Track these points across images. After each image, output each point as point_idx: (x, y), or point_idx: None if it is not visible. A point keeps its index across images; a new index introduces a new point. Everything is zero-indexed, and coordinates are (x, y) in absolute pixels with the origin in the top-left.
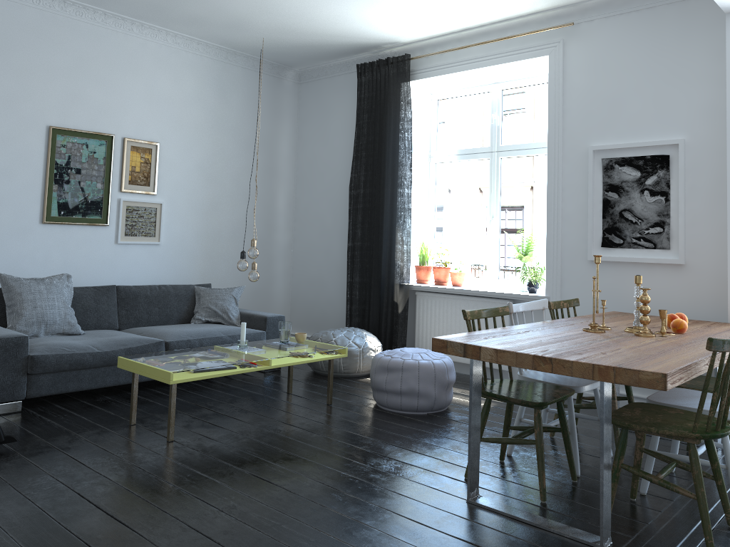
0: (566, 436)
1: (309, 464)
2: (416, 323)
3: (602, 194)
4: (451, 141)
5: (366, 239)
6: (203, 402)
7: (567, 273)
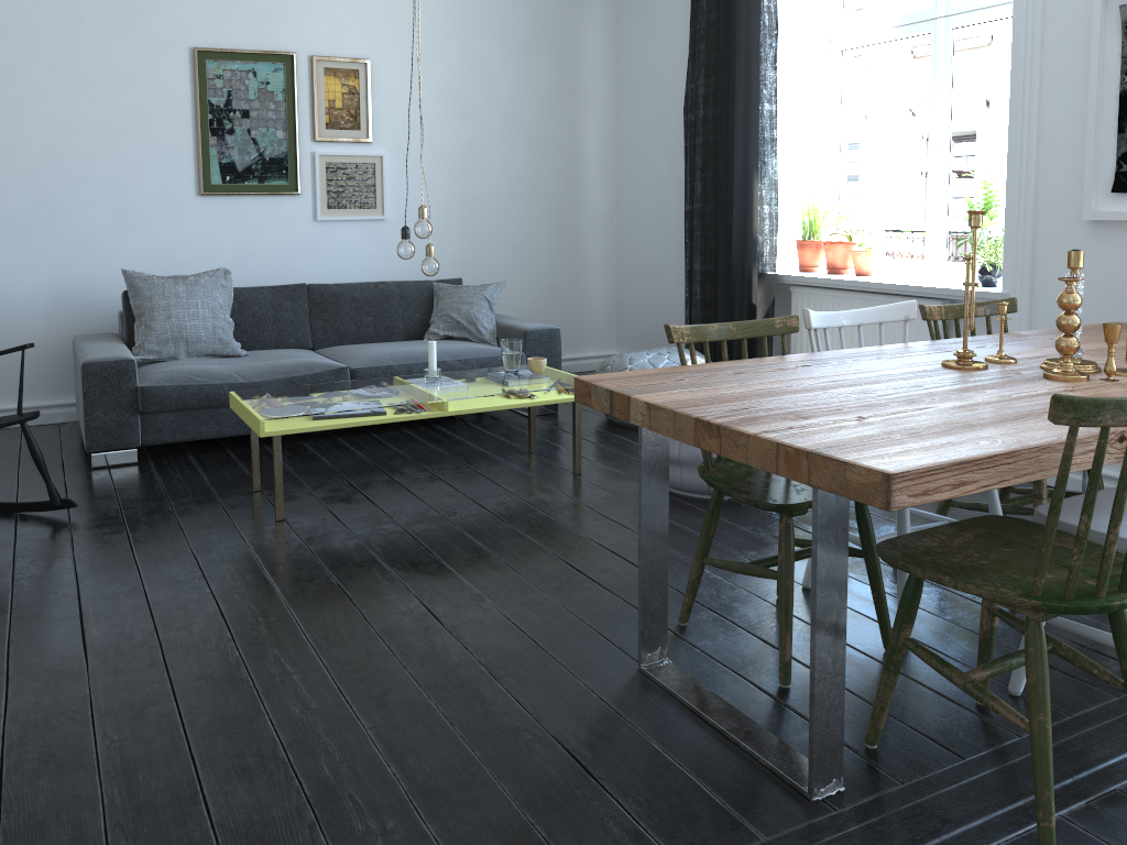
0: (871, 568)
1: (442, 574)
2: (792, 340)
3: (1120, 83)
4: (866, 6)
5: (710, 198)
6: (388, 460)
7: (1044, 248)
